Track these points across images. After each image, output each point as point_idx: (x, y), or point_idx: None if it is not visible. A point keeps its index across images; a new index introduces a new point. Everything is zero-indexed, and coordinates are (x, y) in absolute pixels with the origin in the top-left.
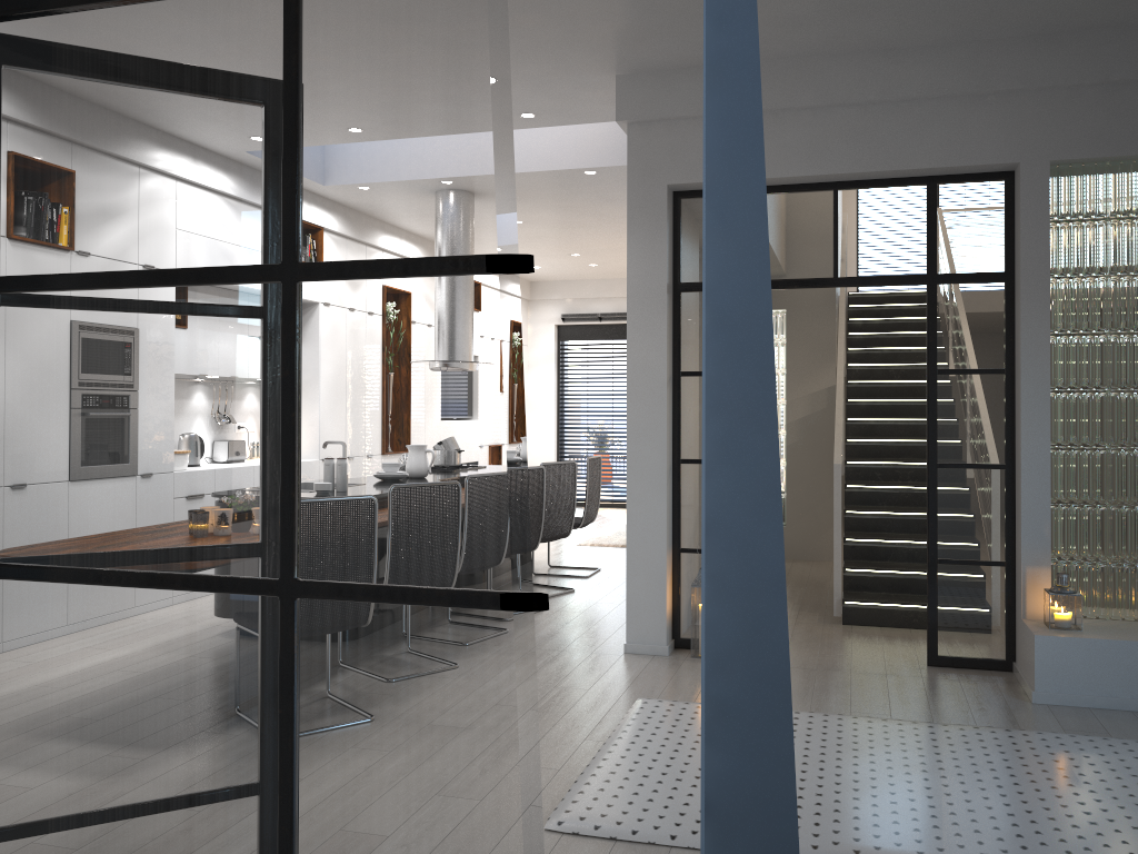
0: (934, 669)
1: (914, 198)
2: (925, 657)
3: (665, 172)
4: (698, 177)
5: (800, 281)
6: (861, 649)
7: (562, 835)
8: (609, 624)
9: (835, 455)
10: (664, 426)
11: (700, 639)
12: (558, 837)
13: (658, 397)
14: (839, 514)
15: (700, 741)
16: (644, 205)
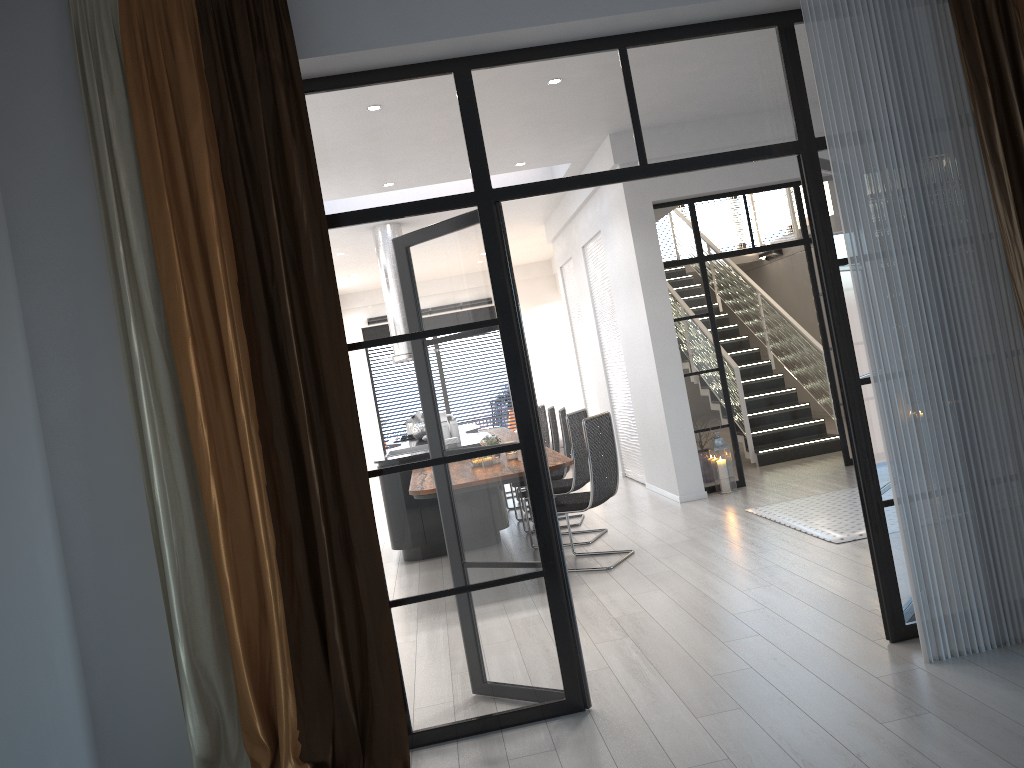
0: (852, 466)
1: (788, 195)
2: (836, 464)
3: (649, 194)
4: (670, 194)
5: (734, 252)
6: (798, 470)
7: (849, 542)
8: (632, 498)
9: (731, 362)
10: (677, 353)
11: (725, 482)
12: (849, 543)
13: (671, 336)
14: (743, 398)
15: (823, 508)
16: (639, 215)
